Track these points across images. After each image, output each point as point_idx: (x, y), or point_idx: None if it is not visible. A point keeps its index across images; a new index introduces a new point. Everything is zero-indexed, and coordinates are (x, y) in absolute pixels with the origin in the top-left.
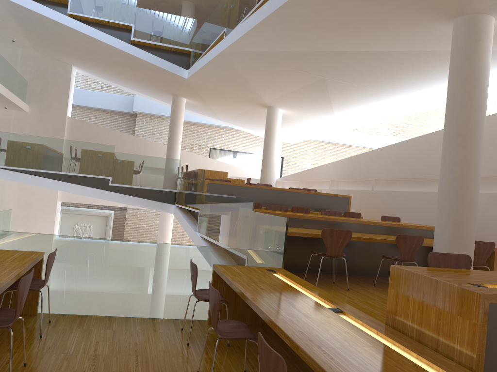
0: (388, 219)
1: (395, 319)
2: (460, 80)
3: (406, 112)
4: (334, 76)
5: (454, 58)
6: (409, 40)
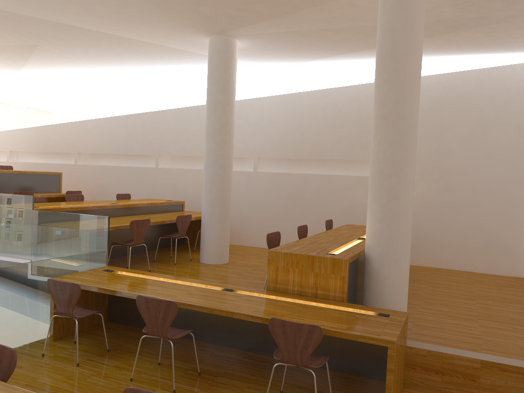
0: (121, 196)
1: (276, 285)
2: (221, 88)
3: (111, 87)
4: (52, 45)
5: (214, 69)
6: (161, 37)
